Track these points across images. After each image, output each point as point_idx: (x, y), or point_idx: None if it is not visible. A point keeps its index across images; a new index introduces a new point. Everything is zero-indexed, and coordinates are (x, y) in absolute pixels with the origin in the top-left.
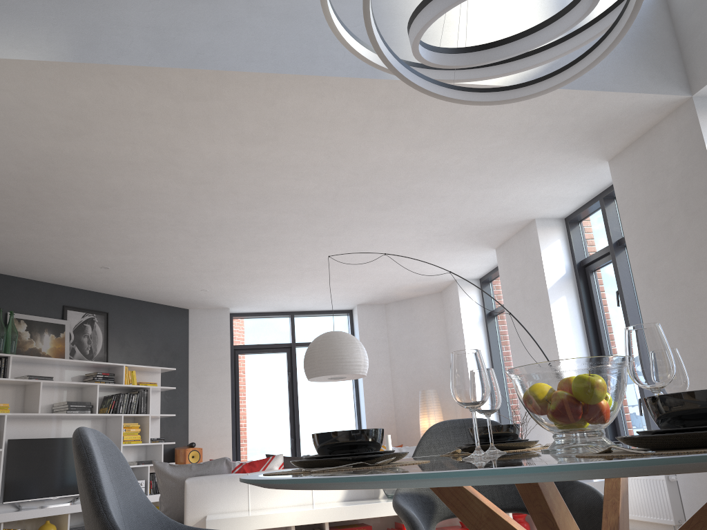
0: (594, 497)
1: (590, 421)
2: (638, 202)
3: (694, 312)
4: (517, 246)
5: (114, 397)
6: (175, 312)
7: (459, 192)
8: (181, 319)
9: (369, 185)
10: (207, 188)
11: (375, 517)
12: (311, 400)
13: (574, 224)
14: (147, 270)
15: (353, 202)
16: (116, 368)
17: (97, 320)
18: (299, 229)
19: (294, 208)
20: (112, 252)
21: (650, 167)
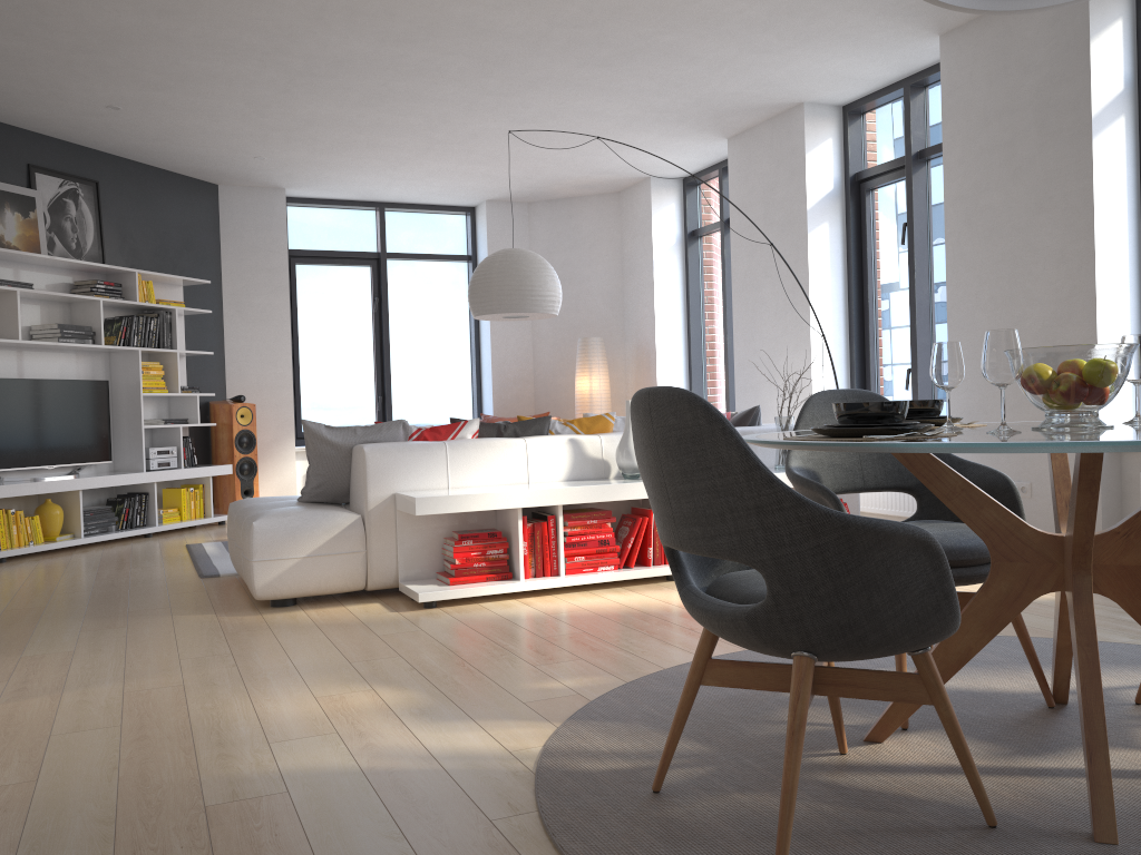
0: (995, 477)
1: (1096, 404)
2: (974, 105)
3: (1020, 266)
4: (766, 139)
5: (124, 322)
6: (199, 189)
7: (720, 55)
8: (208, 202)
9: (600, 29)
10: (352, 3)
11: (604, 502)
12: (407, 342)
13: (855, 117)
14: (183, 118)
15: (562, 51)
16: (121, 275)
17: (82, 194)
18: (460, 81)
19: (470, 49)
20: (139, 84)
21: (1002, 57)
